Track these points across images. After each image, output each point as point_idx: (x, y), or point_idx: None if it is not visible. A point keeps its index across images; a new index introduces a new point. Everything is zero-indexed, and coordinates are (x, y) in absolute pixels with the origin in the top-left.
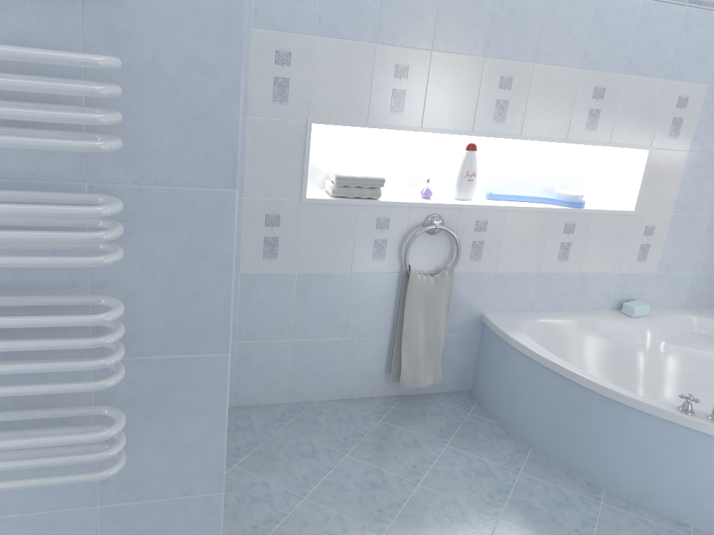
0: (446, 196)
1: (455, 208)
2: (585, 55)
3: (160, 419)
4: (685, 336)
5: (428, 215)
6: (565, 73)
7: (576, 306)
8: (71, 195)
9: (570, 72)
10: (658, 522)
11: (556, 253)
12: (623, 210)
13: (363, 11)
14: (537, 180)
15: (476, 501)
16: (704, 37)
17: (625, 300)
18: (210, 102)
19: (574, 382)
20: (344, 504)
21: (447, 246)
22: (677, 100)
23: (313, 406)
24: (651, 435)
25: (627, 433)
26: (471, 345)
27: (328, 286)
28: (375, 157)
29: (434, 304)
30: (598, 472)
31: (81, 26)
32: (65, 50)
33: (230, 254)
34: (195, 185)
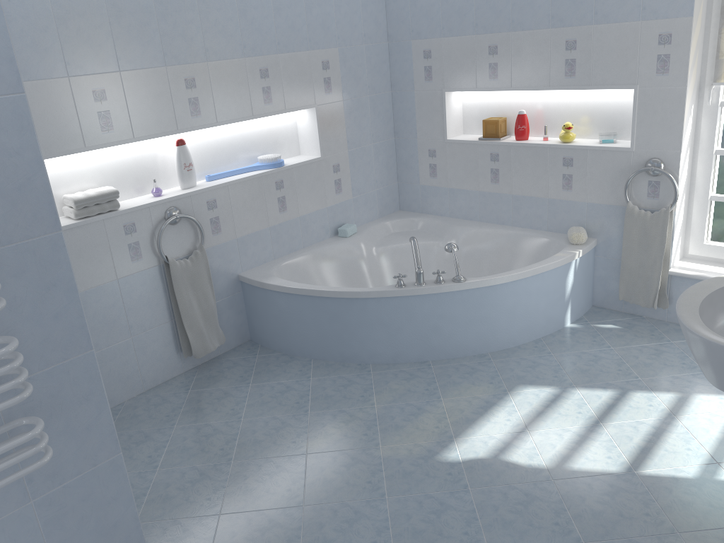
0: (174, 189)
1: (186, 197)
2: (244, 46)
3: (59, 415)
4: (387, 238)
5: (166, 209)
6: (234, 64)
7: (306, 243)
8: None
9: (237, 62)
10: (410, 367)
11: (277, 207)
12: (313, 158)
13: (47, 51)
14: (242, 153)
15: (289, 410)
16: (323, 12)
17: (338, 226)
18: (24, 175)
19: (324, 297)
20: (192, 458)
21: (191, 230)
22: (321, 64)
23: (126, 405)
24: (386, 311)
25: (371, 317)
26: (238, 303)
27: (102, 298)
28: (100, 174)
29: (197, 281)
30: (363, 353)
31: None
32: None
33: (72, 278)
34: (31, 237)
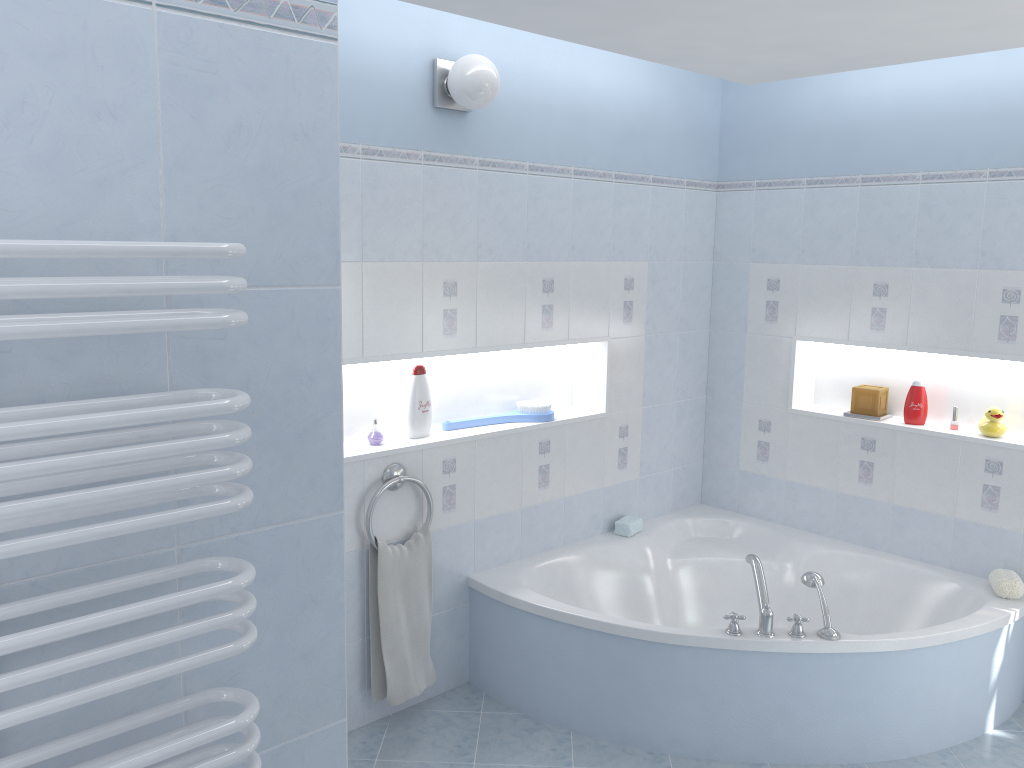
0: (397, 436)
1: (417, 450)
2: (527, 246)
3: None
4: (684, 545)
5: (386, 466)
6: (511, 268)
7: (568, 539)
8: (176, 568)
9: (515, 267)
10: None
11: (536, 479)
12: (594, 413)
13: None
14: (495, 394)
15: None
16: (636, 212)
17: (614, 518)
18: (311, 415)
19: (608, 634)
20: None
21: (415, 501)
22: (624, 282)
23: None
24: (706, 670)
25: (681, 677)
26: (460, 621)
27: None
28: None
29: (413, 580)
30: (658, 735)
31: (167, 355)
32: (149, 387)
33: (341, 591)
34: (299, 517)
